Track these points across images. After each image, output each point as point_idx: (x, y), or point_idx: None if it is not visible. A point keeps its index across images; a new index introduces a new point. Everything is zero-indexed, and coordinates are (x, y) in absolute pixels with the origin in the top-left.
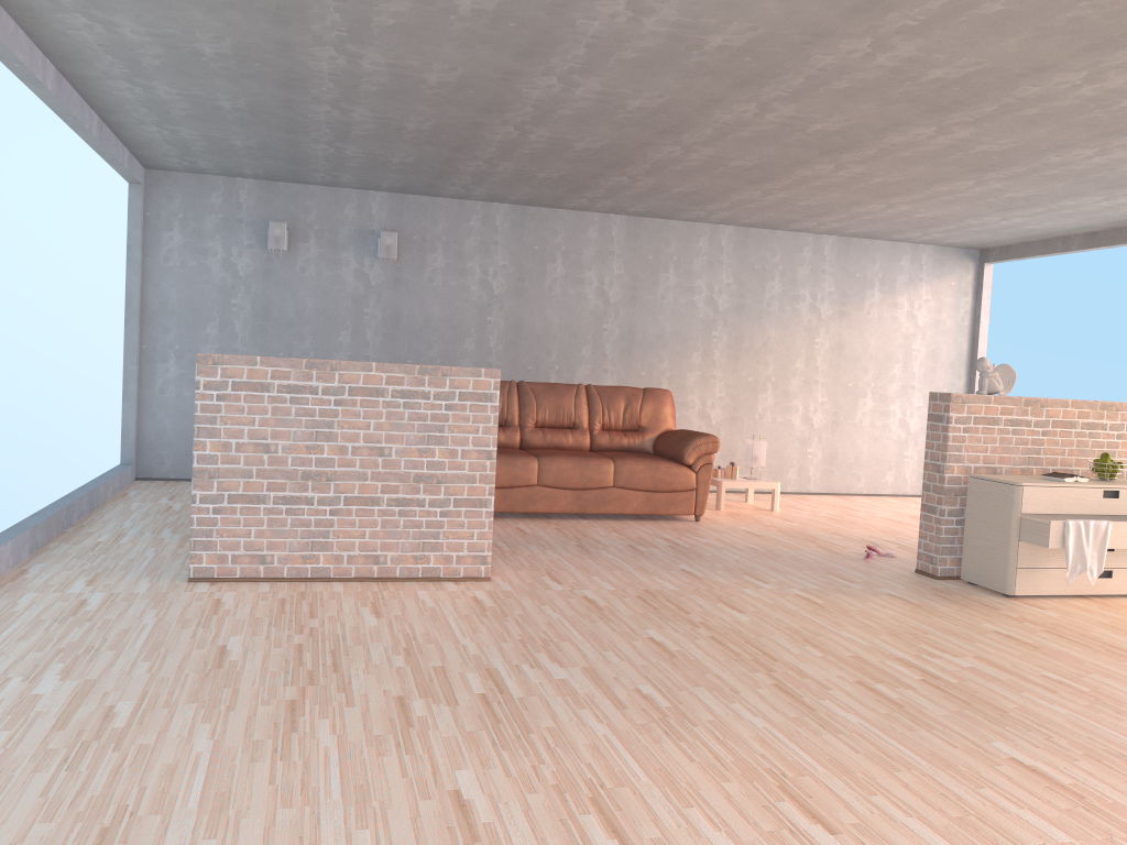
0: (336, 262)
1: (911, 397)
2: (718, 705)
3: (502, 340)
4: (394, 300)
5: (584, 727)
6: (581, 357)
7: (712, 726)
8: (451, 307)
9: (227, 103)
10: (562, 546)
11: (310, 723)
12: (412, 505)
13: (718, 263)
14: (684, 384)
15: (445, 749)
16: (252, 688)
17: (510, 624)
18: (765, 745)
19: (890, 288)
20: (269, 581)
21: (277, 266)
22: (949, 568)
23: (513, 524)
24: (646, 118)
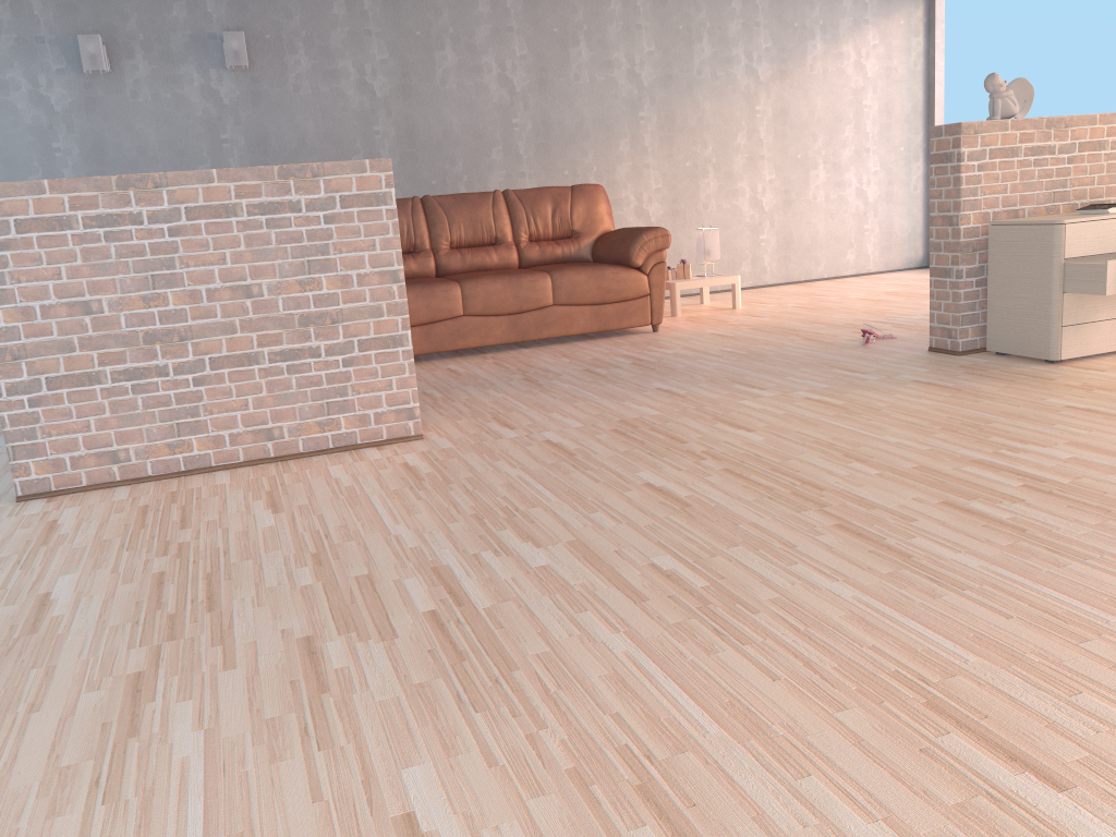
0: (174, 80)
1: (867, 162)
2: (775, 572)
3: (396, 153)
4: (256, 120)
5: (595, 645)
6: (492, 161)
7: (781, 609)
8: (328, 120)
9: None
10: (506, 382)
11: (163, 714)
12: (303, 357)
13: (635, 28)
14: (614, 179)
15: (382, 728)
16: (78, 661)
17: (457, 494)
18: (870, 629)
19: (834, 36)
20: (129, 484)
21: (102, 94)
22: (971, 340)
23: (442, 365)
24: None
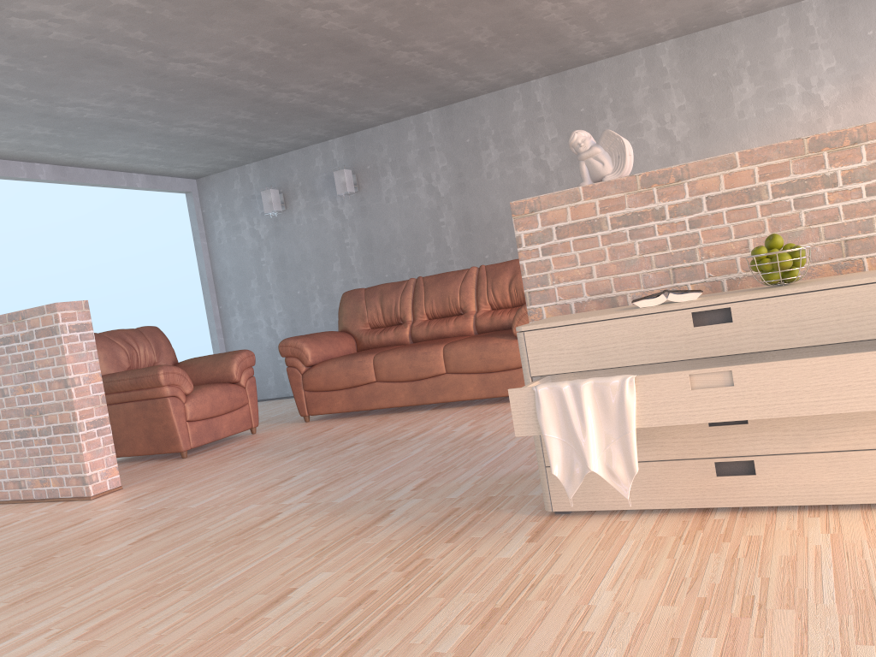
0: (318, 208)
1: None
2: None
3: (456, 237)
4: (364, 226)
5: None
6: None
7: None
8: (409, 219)
9: (39, 131)
10: (292, 449)
11: None
12: (29, 436)
13: (663, 88)
14: None
15: None
16: None
17: None
18: None
19: None
20: None
21: (282, 224)
22: None
23: (344, 423)
24: (184, 5)
